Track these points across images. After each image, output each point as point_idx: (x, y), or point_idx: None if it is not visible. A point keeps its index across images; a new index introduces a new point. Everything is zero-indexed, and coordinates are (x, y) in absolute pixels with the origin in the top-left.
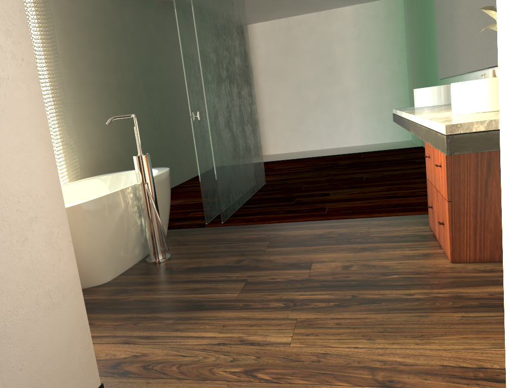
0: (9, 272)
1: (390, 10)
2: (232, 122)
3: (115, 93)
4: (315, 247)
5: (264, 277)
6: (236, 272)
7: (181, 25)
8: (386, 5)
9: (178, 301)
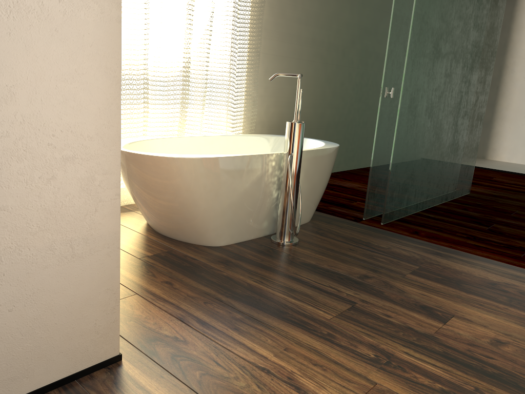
0: (21, 208)
1: None
2: (440, 109)
3: (322, 52)
4: (473, 296)
5: (379, 309)
6: (351, 289)
7: None
8: None
9: (264, 297)
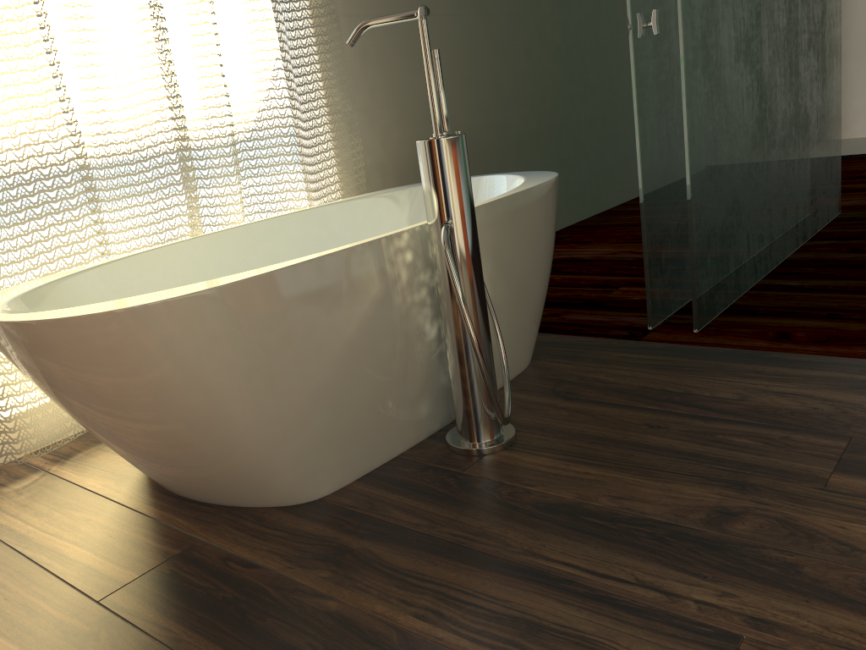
0: None
1: None
2: (762, 42)
3: None
4: None
5: (820, 648)
6: (702, 577)
7: None
8: None
9: None
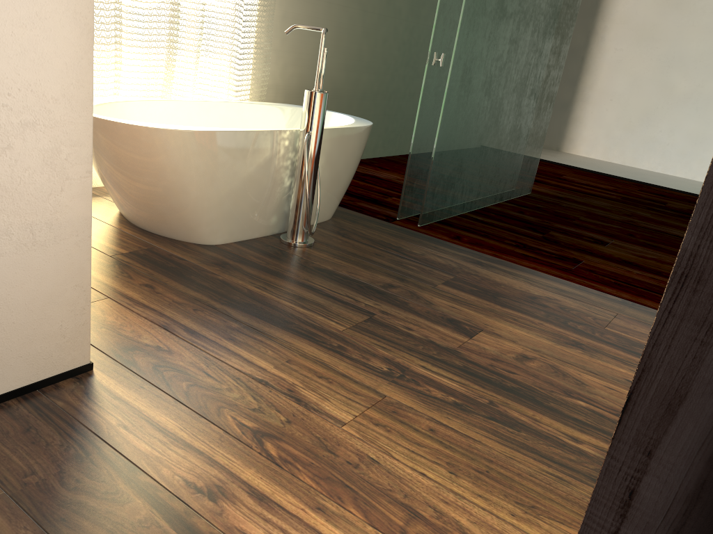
0: None
1: None
2: (500, 85)
3: None
4: (508, 310)
5: (400, 321)
6: (371, 299)
7: None
8: None
9: (268, 305)
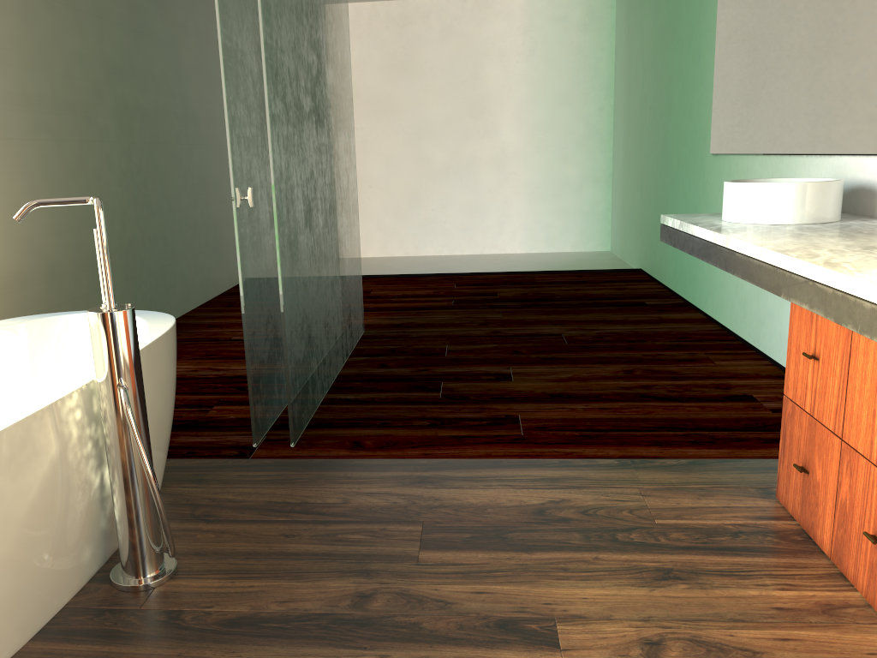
0: None
1: (592, 11)
2: (318, 210)
3: (47, 119)
4: (541, 555)
5: None
6: (364, 648)
7: None
8: (586, 1)
9: None
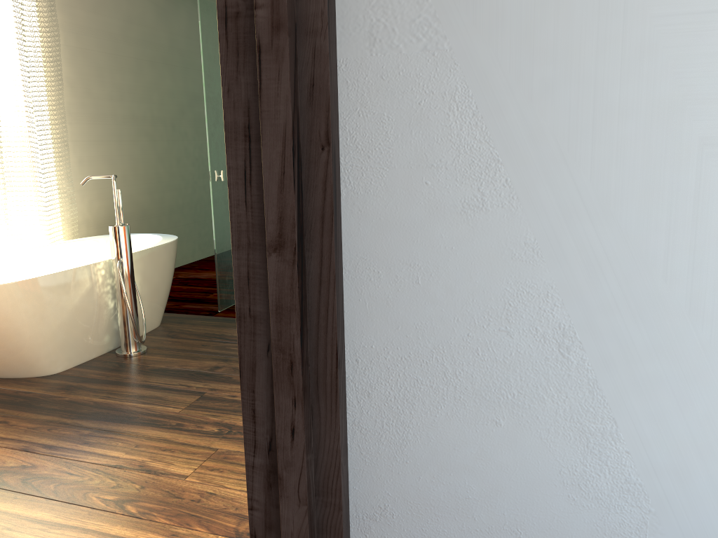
0: None
1: None
2: None
3: (146, 129)
4: None
5: (226, 392)
6: (201, 382)
7: (208, 60)
8: None
9: (113, 409)
